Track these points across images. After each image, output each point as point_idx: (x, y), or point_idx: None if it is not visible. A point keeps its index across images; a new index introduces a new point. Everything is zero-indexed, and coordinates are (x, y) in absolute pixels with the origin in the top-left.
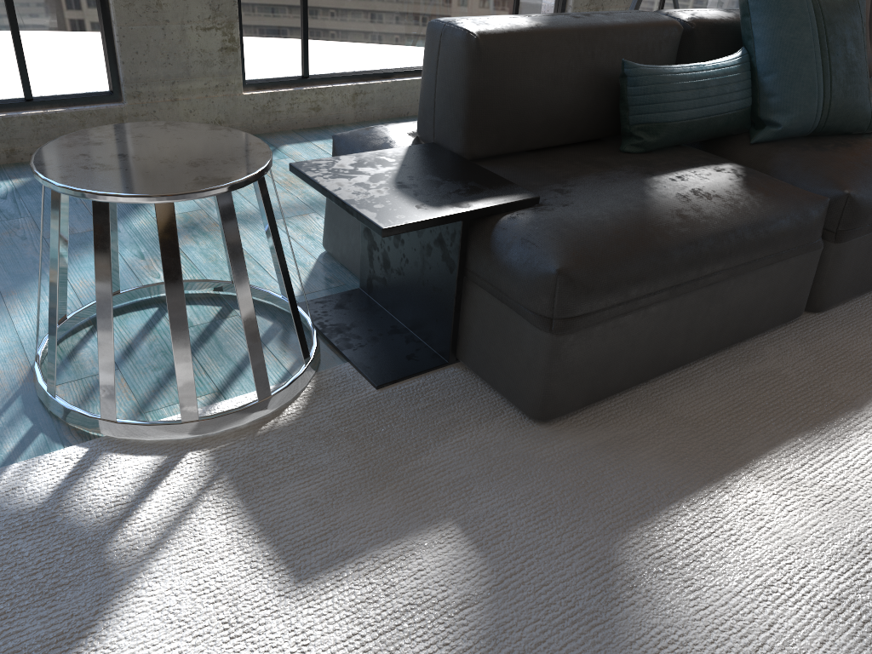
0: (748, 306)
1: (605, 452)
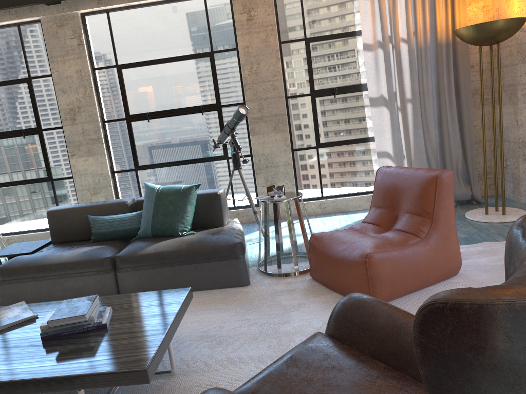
0: (75, 288)
1: None
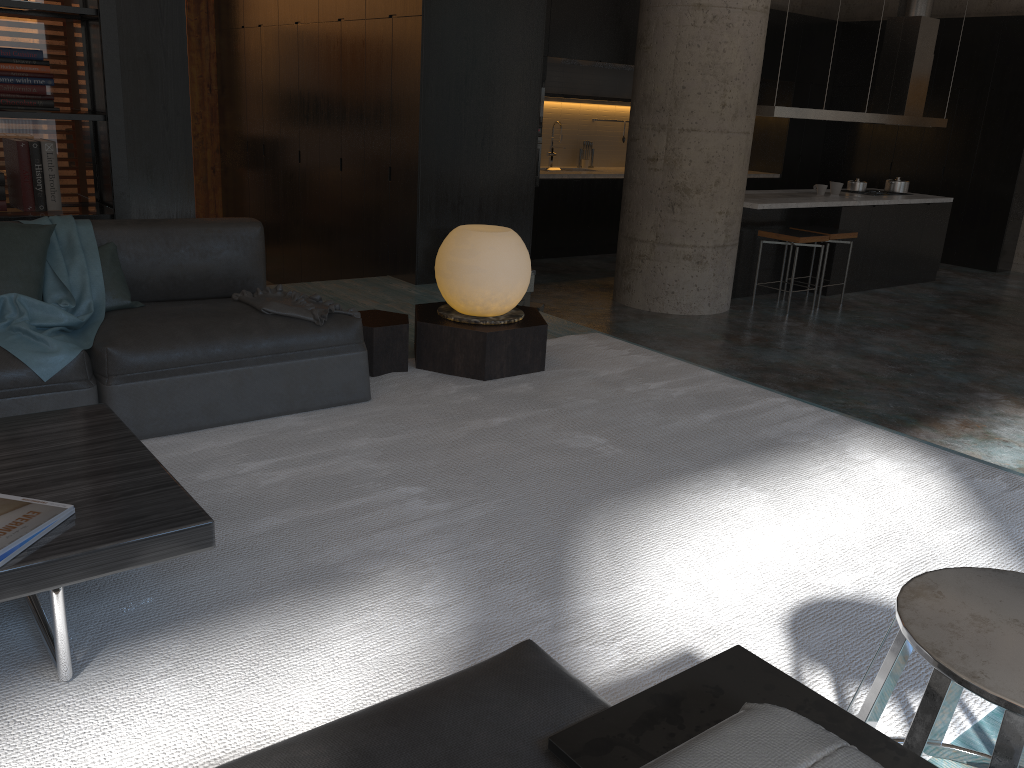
0: None
1: None
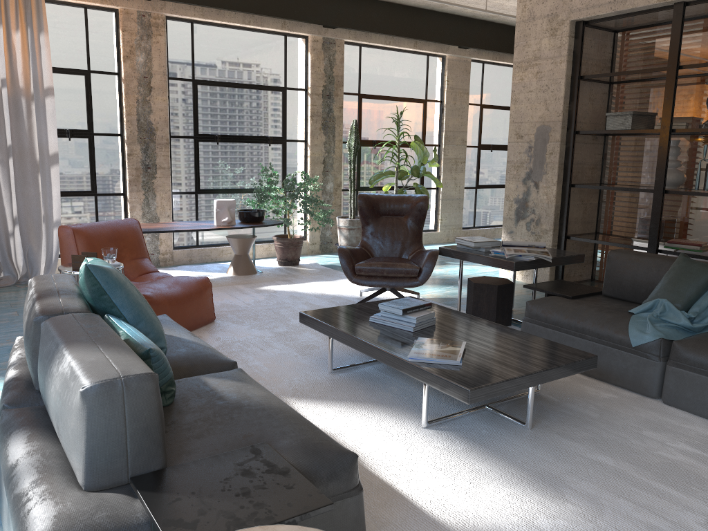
0: None
1: (387, 528)
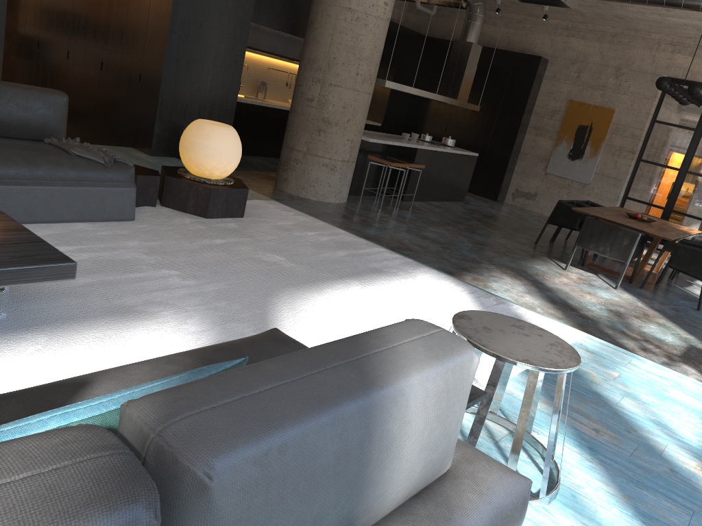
0: None
1: None
